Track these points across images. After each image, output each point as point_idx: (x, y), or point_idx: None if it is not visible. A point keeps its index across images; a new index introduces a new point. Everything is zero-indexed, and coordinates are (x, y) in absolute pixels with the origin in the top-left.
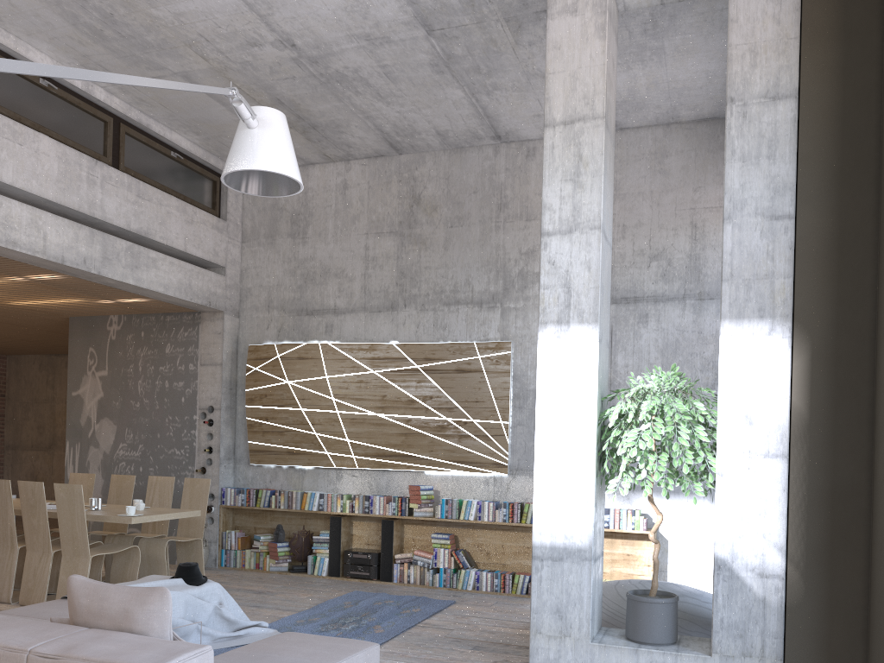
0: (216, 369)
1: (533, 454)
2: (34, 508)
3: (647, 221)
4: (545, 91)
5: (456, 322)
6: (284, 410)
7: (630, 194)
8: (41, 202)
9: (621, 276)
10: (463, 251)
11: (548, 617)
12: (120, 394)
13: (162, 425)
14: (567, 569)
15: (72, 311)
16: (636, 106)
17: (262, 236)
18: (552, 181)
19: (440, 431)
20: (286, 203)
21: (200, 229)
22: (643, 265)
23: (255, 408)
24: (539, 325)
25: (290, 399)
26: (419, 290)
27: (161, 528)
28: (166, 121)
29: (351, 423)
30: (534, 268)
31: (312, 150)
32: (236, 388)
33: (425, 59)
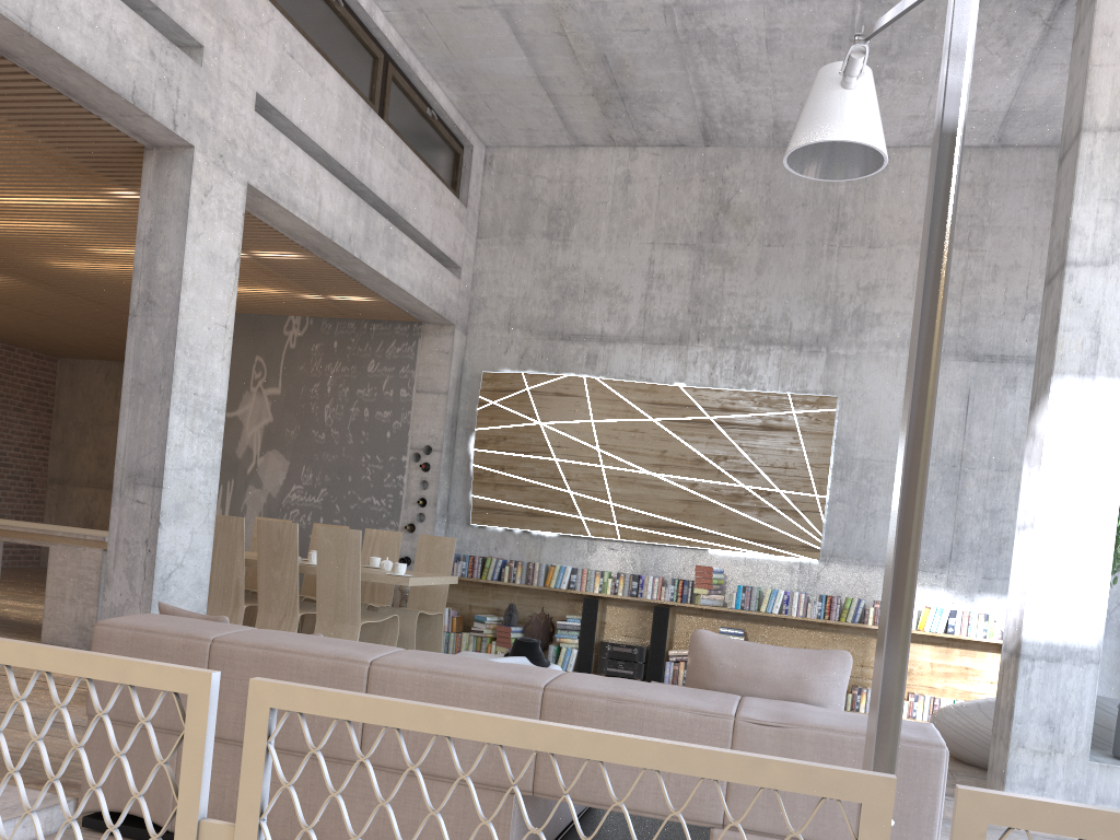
0: (438, 398)
1: (853, 538)
2: (279, 557)
3: (1026, 263)
4: (1086, 87)
5: (765, 366)
6: (529, 459)
7: (1007, 228)
8: (312, 155)
9: (986, 328)
10: (781, 278)
11: (1035, 729)
12: (297, 421)
13: (356, 465)
14: (1066, 672)
15: (245, 305)
16: (1042, 120)
17: (506, 232)
18: (1086, 199)
19: (735, 501)
20: (543, 193)
21: (445, 214)
22: (1016, 317)
23: (488, 454)
24: (1053, 374)
25: (540, 445)
26: (719, 322)
27: (383, 597)
28: (434, 67)
29: (618, 482)
30: (875, 308)
31: (597, 128)
32: (456, 425)
33: (830, 28)
